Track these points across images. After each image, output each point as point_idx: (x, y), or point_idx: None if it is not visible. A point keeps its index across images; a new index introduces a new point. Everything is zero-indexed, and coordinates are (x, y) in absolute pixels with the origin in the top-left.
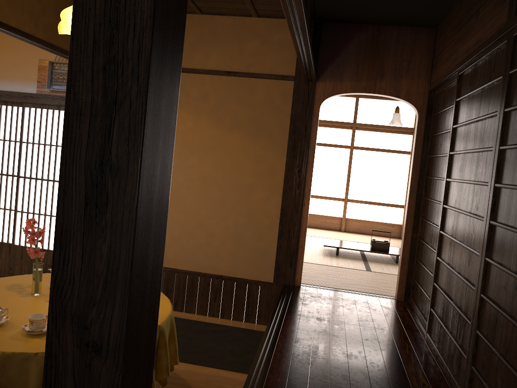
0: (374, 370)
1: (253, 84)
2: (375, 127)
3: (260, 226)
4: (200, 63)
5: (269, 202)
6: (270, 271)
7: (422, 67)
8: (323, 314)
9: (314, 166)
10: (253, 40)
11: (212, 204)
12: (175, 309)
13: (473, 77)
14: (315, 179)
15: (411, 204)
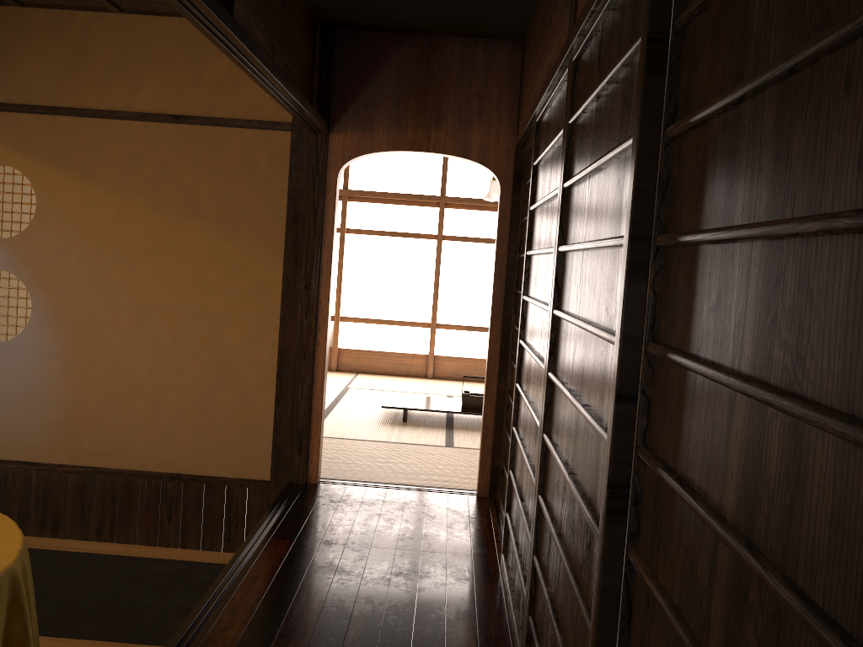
0: (392, 630)
1: (221, 138)
2: (476, 203)
3: (244, 385)
4: (123, 100)
5: (257, 343)
6: (265, 461)
7: (503, 107)
8: (338, 534)
9: (394, 269)
10: (217, 60)
11: (158, 350)
12: (99, 539)
13: (548, 127)
14: (397, 290)
15: (494, 336)
